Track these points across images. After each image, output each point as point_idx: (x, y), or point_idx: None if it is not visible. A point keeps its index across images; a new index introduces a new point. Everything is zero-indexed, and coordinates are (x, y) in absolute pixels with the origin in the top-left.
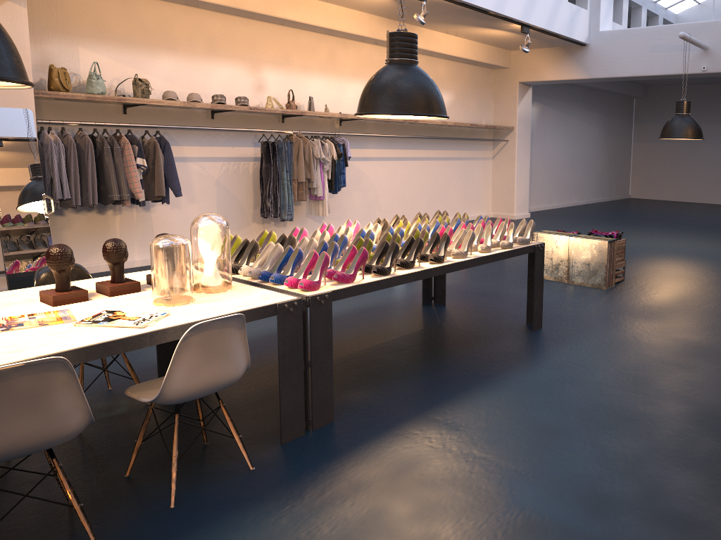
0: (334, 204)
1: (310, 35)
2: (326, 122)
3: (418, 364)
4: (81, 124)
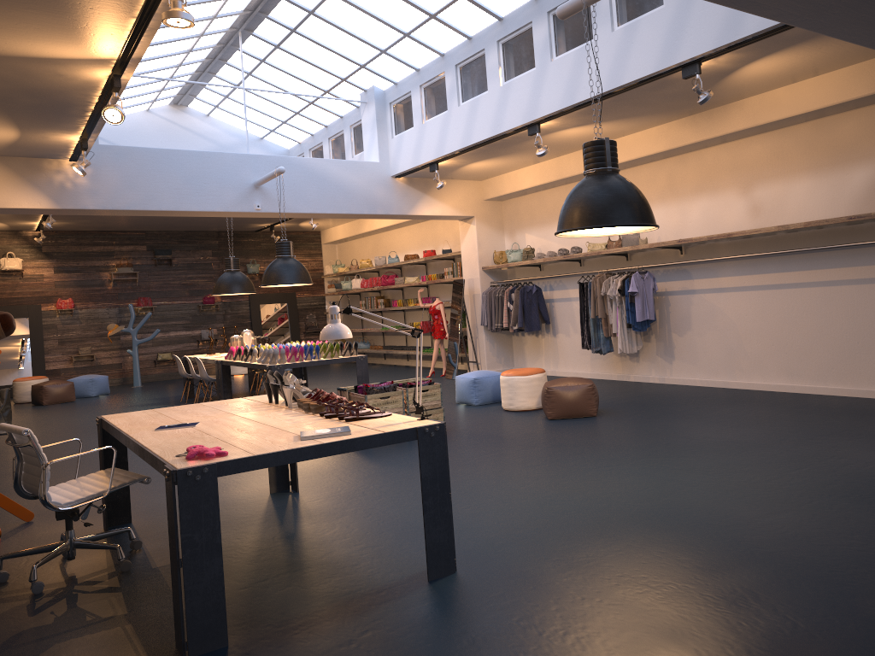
0: (684, 345)
1: (648, 166)
2: (669, 253)
3: None
4: (502, 282)
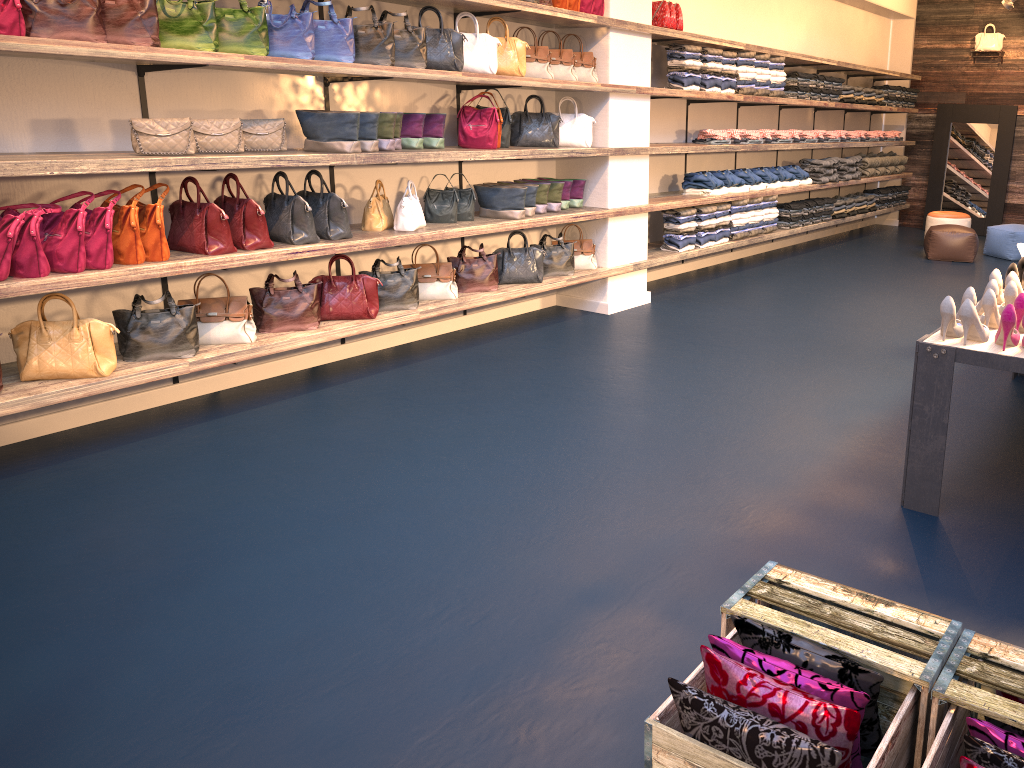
0: None
1: None
2: None
3: (1016, 428)
4: None
